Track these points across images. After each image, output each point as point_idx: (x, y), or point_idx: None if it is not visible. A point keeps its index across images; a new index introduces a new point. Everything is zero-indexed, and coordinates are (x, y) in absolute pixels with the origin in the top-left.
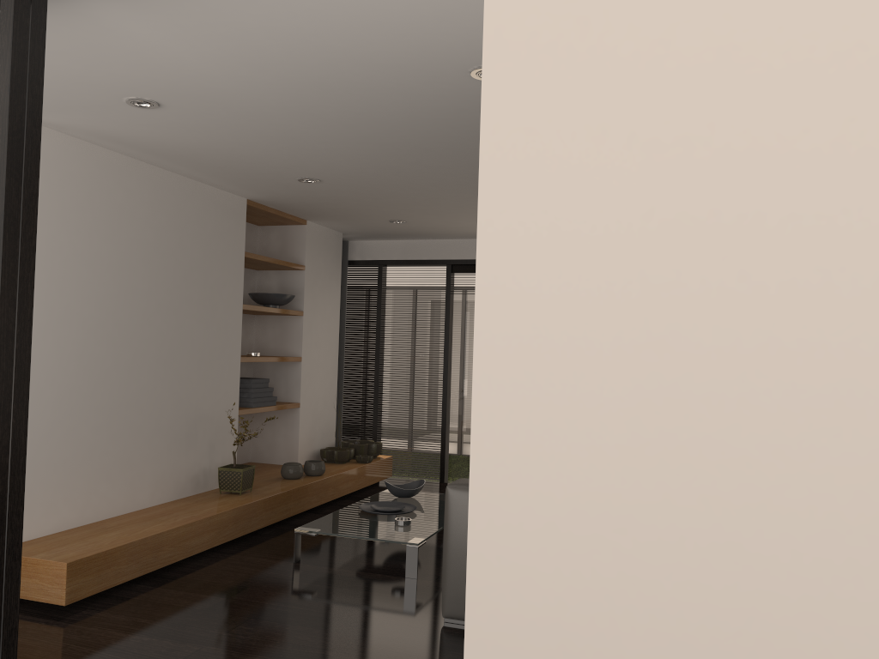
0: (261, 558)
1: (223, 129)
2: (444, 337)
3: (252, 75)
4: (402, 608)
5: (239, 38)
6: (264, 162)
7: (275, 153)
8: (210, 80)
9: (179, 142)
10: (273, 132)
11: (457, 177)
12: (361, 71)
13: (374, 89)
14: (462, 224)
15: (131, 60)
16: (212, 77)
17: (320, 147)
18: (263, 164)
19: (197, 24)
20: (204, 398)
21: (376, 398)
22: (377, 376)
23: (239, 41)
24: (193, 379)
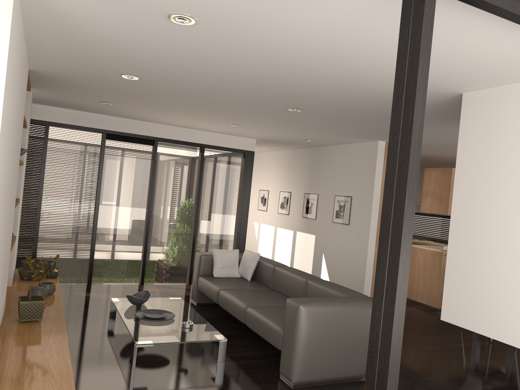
0: (105, 370)
1: (180, 45)
2: (97, 184)
3: (312, 40)
4: (259, 384)
5: (373, 30)
6: (136, 63)
7: (166, 63)
8: (279, 31)
9: (115, 37)
10: (209, 57)
11: (233, 99)
12: (367, 60)
13: (343, 66)
14: (146, 112)
15: (273, 7)
16: (285, 31)
17: (209, 70)
18: (131, 63)
19: (380, 17)
20: (8, 243)
21: (38, 226)
22: (39, 209)
23: (367, 30)
24: (9, 228)
